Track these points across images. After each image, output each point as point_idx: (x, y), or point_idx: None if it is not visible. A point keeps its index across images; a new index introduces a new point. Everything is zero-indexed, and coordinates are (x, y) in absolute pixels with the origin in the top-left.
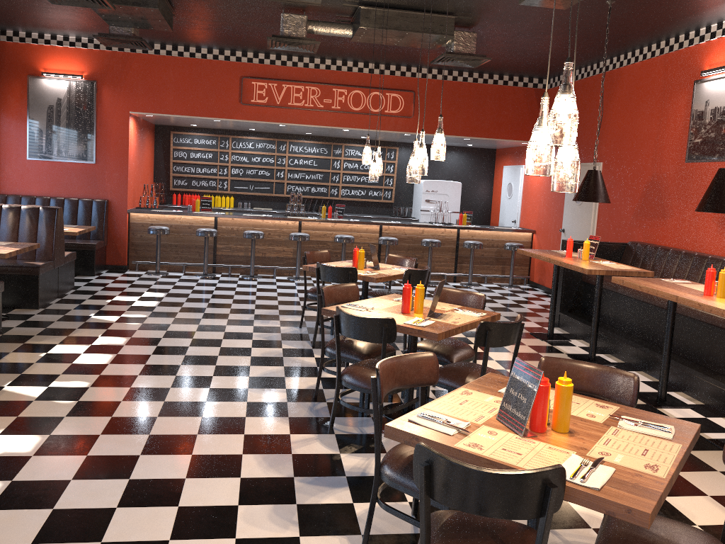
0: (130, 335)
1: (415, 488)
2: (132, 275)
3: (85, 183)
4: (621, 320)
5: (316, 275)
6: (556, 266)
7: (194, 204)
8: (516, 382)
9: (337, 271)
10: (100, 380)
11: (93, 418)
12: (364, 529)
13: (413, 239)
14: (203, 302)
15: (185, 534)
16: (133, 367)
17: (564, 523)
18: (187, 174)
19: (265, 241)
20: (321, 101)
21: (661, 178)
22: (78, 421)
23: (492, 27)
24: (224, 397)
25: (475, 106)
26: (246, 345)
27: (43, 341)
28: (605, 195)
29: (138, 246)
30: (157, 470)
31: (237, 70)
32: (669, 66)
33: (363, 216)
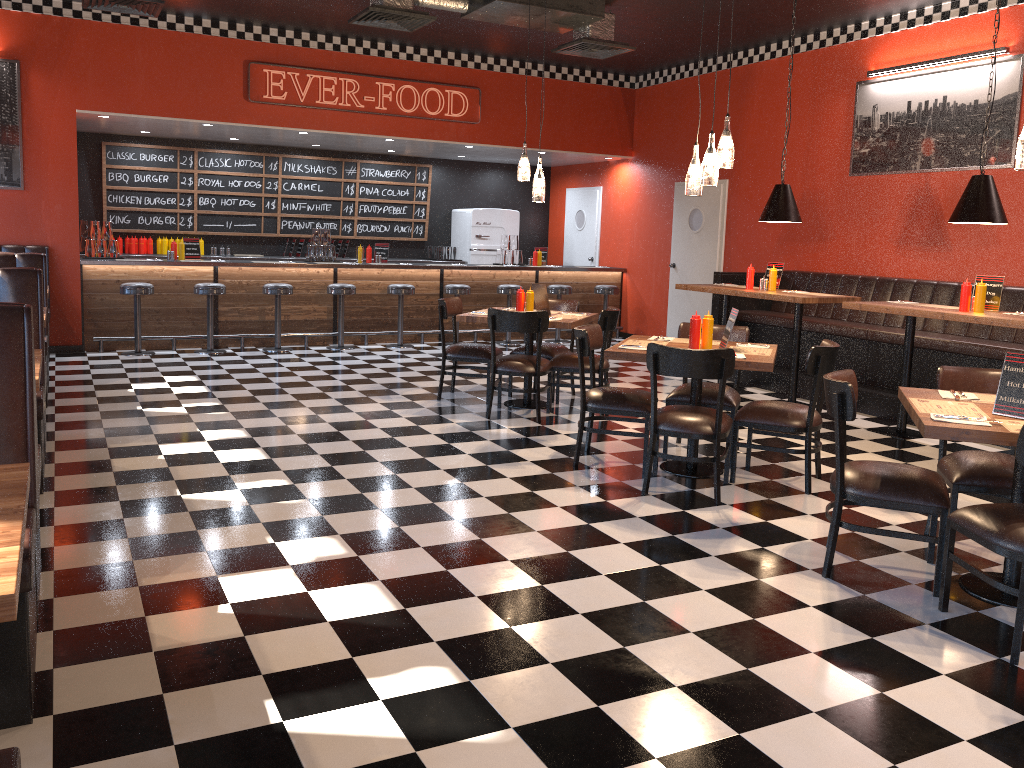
0: (239, 426)
1: (903, 499)
2: (103, 357)
3: (8, 221)
4: (799, 359)
5: (490, 324)
6: (726, 302)
7: (175, 249)
8: (1014, 374)
9: (524, 317)
10: (294, 475)
11: (361, 513)
12: (805, 565)
13: (482, 287)
14: (267, 383)
15: (650, 594)
16: (311, 459)
17: (958, 535)
18: (130, 207)
19: (287, 299)
20: (360, 99)
21: (816, 196)
22: (347, 517)
23: (633, 8)
24: (475, 476)
25: (553, 110)
26: (406, 423)
27: (130, 442)
28: (798, 213)
29: (98, 314)
30: (525, 549)
31: (239, 51)
32: (820, 64)
33: (395, 260)
